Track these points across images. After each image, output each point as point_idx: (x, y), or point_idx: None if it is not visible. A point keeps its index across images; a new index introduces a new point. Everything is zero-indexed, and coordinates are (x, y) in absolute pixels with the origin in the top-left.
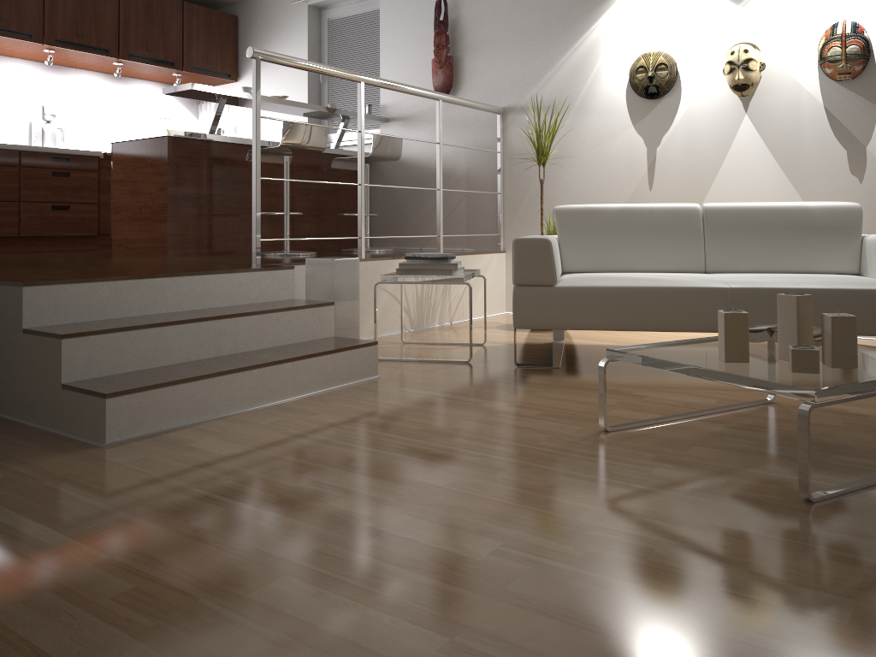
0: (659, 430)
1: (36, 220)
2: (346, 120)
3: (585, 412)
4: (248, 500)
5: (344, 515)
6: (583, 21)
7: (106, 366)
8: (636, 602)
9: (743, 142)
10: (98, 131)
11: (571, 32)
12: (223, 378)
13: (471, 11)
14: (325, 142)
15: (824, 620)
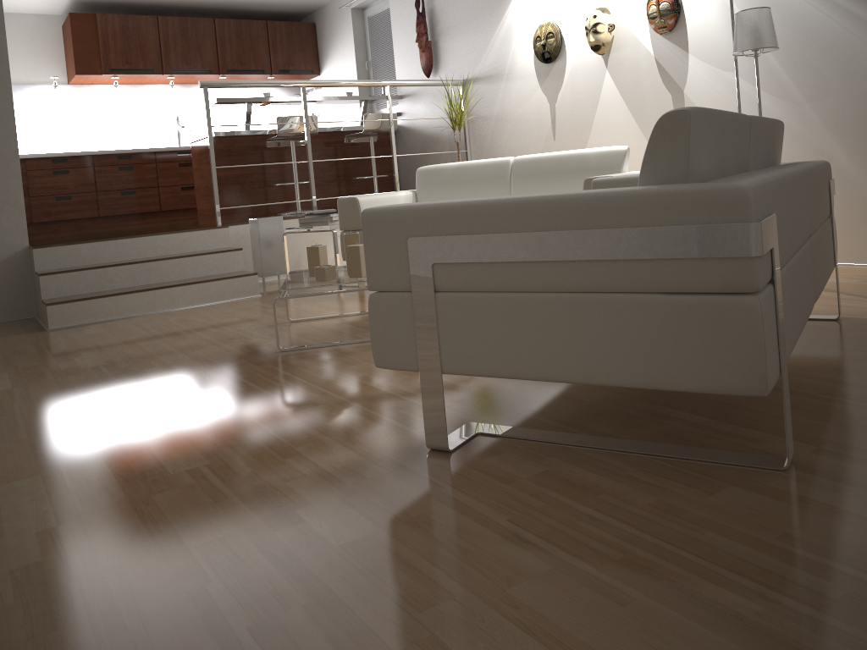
0: (321, 321)
1: (171, 198)
2: (365, 102)
3: (312, 312)
4: (53, 349)
5: (74, 355)
6: (504, 1)
7: (69, 290)
8: (98, 381)
9: (607, 94)
10: (223, 127)
11: (498, 12)
12: (126, 296)
13: (440, 1)
14: (316, 127)
15: (146, 387)
